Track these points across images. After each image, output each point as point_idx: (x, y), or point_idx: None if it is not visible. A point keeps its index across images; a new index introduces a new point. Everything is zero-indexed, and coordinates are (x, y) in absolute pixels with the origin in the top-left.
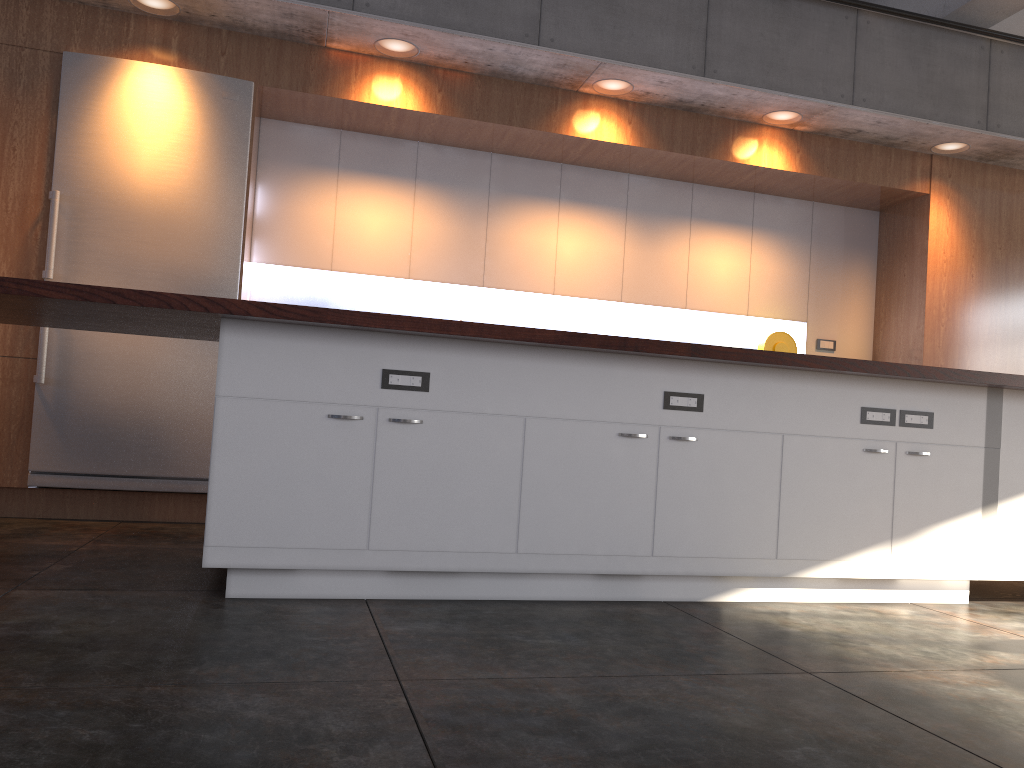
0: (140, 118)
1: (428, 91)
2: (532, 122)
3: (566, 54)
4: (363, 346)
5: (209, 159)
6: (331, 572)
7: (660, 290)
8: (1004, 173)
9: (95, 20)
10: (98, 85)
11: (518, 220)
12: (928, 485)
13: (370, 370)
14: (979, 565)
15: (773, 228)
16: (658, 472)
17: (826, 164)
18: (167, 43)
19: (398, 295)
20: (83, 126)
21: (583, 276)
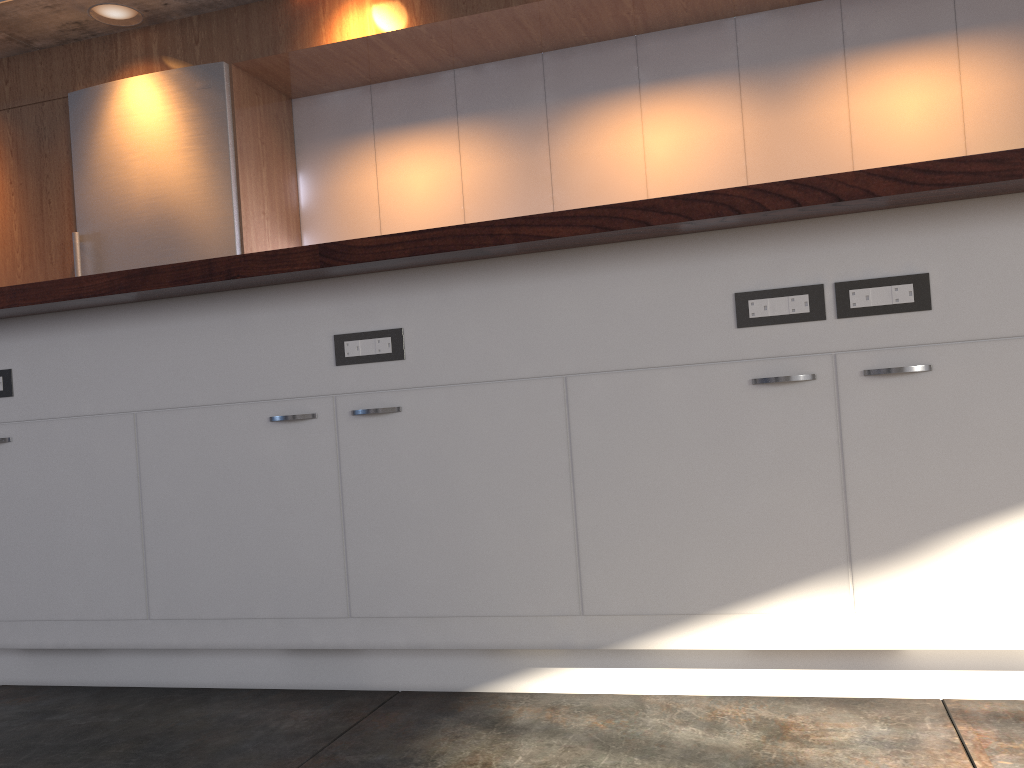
0: (130, 137)
1: (403, 1)
2: None
3: None
4: None
5: (193, 160)
6: None
7: (808, 169)
8: None
9: (91, 52)
10: (95, 116)
11: (588, 128)
12: (937, 438)
13: None
14: None
15: (997, 21)
16: (342, 474)
17: None
18: (149, 51)
19: None
20: (90, 162)
21: (687, 178)
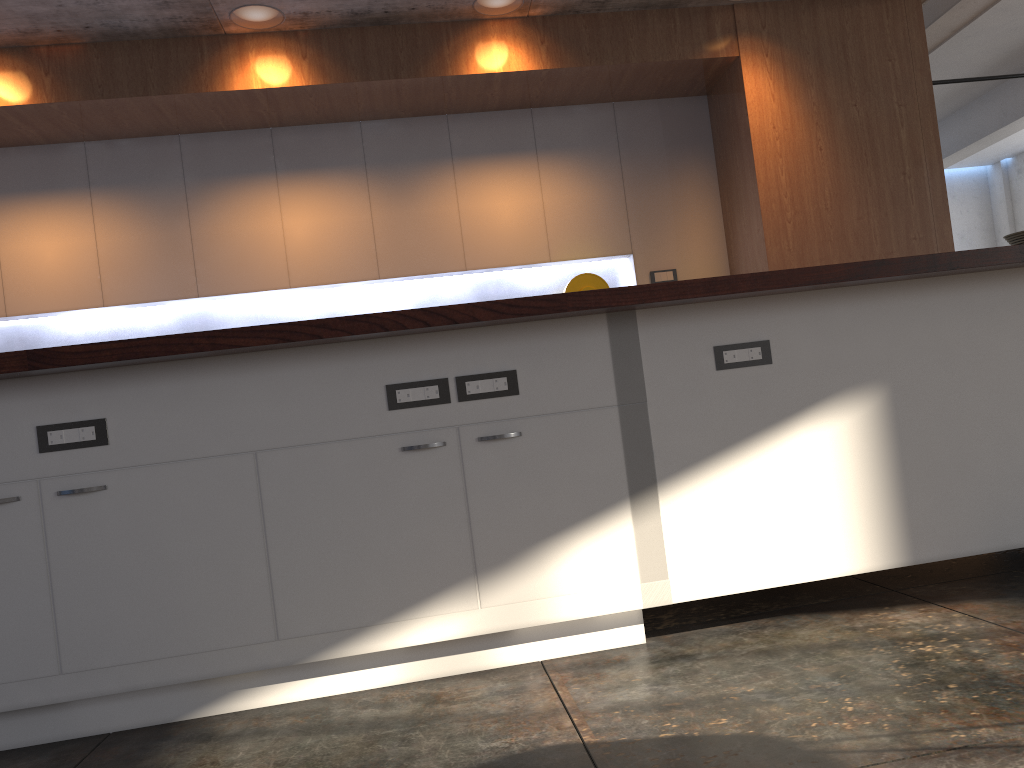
0: None
1: (32, 77)
2: (175, 85)
3: None
4: None
5: None
6: None
7: (428, 254)
8: (843, 6)
9: None
10: None
11: (228, 208)
12: (527, 481)
13: None
14: (642, 586)
15: (565, 147)
16: (49, 548)
17: (585, 50)
18: None
19: (114, 327)
20: None
21: (324, 258)
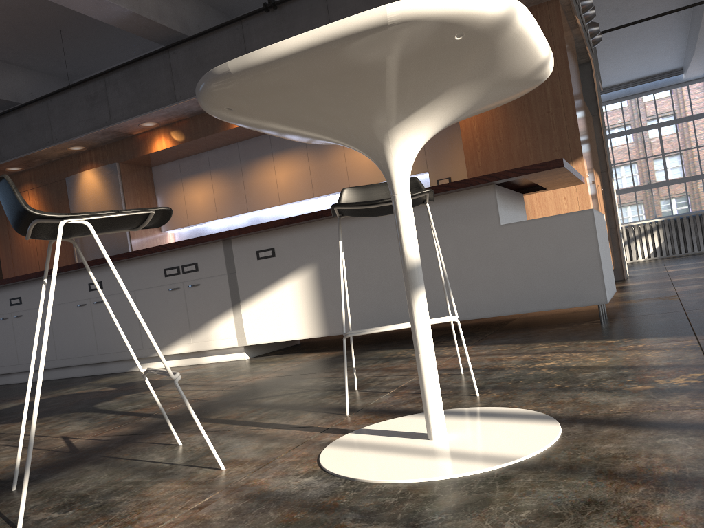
0: (87, 194)
1: (174, 135)
2: (216, 129)
3: (187, 100)
4: (4, 292)
5: (109, 201)
6: (18, 373)
7: (333, 183)
8: None
9: (72, 161)
10: (75, 186)
11: (256, 172)
12: (202, 300)
13: (7, 300)
14: (237, 338)
15: None
16: (93, 318)
17: None
18: (91, 159)
19: (228, 226)
20: (75, 204)
21: (292, 190)
